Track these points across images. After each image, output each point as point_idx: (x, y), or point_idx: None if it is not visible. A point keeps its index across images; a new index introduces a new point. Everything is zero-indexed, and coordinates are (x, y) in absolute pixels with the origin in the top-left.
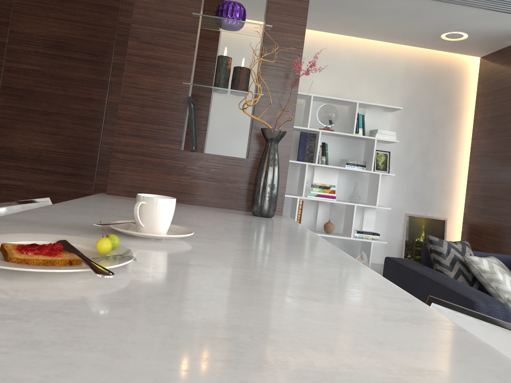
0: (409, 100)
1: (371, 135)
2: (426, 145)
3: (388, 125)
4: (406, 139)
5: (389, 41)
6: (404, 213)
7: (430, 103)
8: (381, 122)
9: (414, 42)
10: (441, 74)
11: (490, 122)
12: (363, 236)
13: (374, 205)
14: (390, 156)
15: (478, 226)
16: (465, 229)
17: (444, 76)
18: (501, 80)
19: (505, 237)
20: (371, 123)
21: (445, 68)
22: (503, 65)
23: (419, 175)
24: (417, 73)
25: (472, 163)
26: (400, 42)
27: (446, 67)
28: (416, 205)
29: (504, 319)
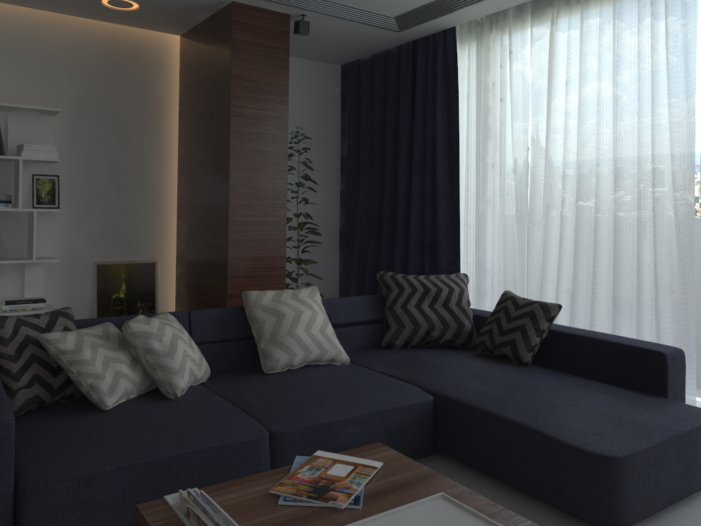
0: (83, 97)
1: (19, 153)
2: (117, 161)
3: (51, 136)
4: (84, 155)
5: (34, 6)
6: (92, 261)
7: (117, 101)
8: (38, 132)
9: (72, 10)
10: (130, 58)
11: (192, 126)
12: (18, 307)
13: (32, 258)
14: (61, 181)
15: (189, 266)
16: (178, 271)
17: (135, 61)
18: (198, 67)
19: (210, 277)
20: (21, 135)
21: (134, 49)
22: (199, 48)
23: (111, 205)
24: (92, 56)
25: (180, 182)
26: (52, 9)
27: (136, 49)
28: (110, 247)
29: (0, 436)
